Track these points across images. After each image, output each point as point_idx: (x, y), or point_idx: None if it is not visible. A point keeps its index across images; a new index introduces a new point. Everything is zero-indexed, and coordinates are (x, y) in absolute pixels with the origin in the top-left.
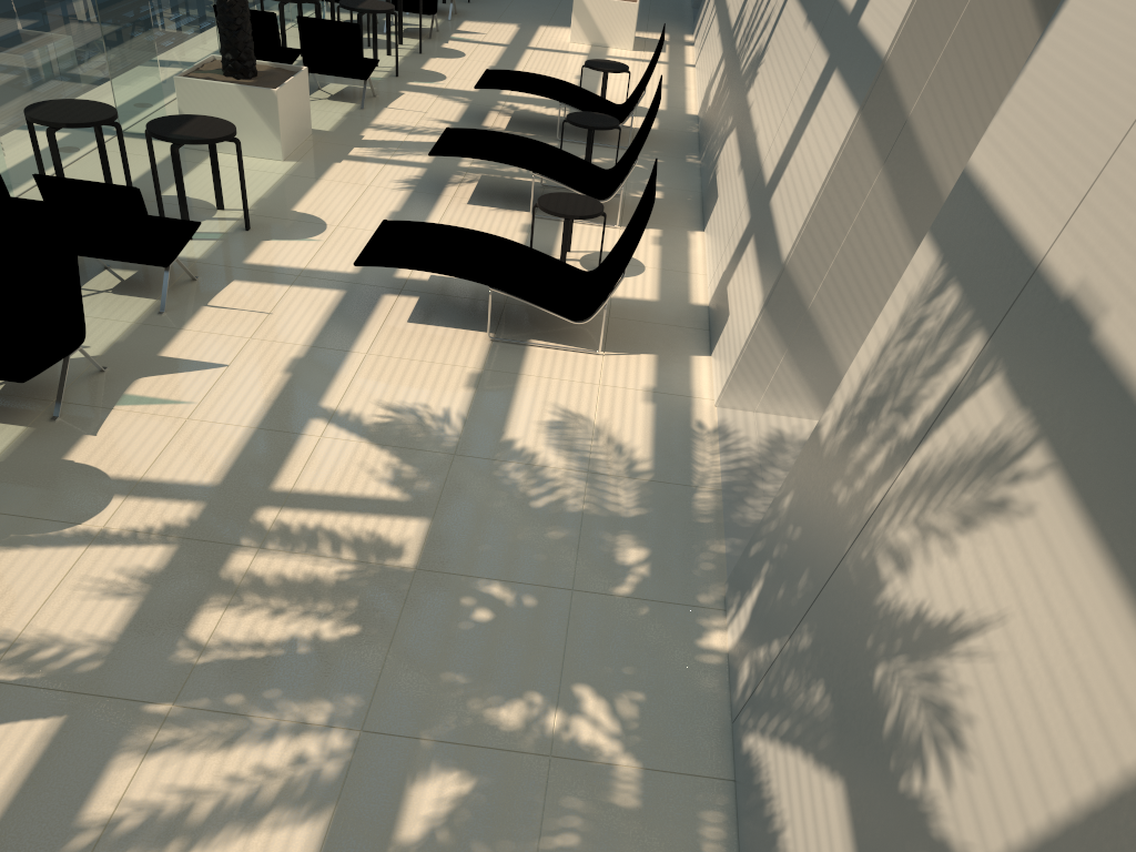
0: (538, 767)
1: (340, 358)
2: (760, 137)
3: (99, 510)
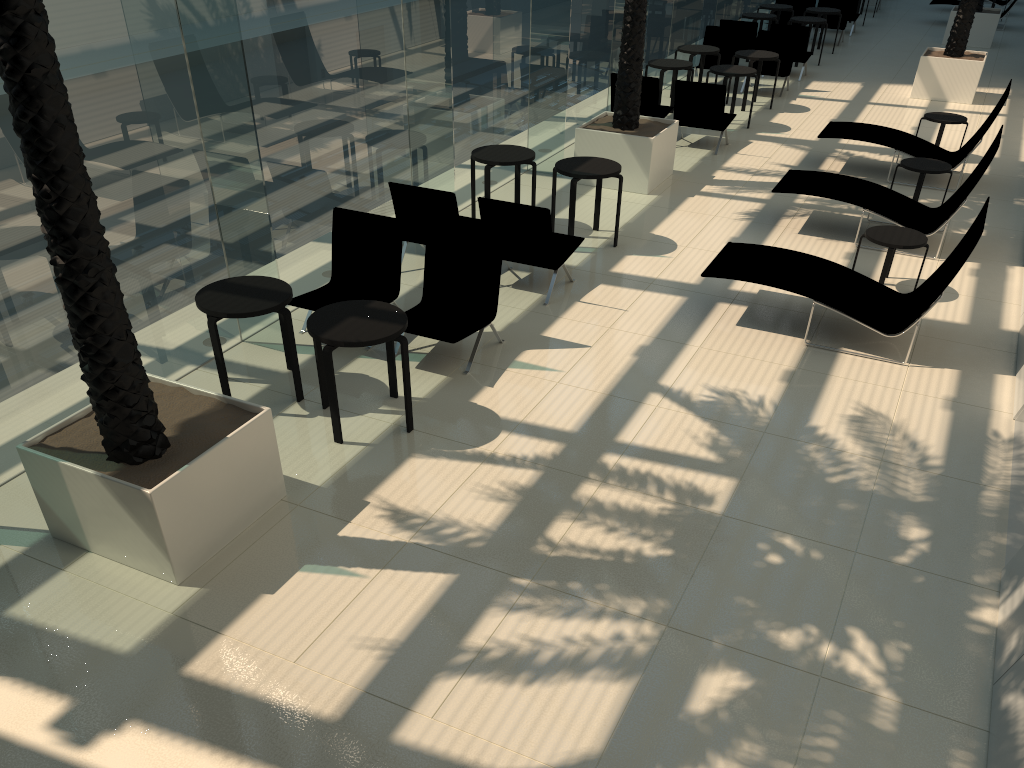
0: (808, 682)
1: (677, 349)
2: None
3: (490, 439)
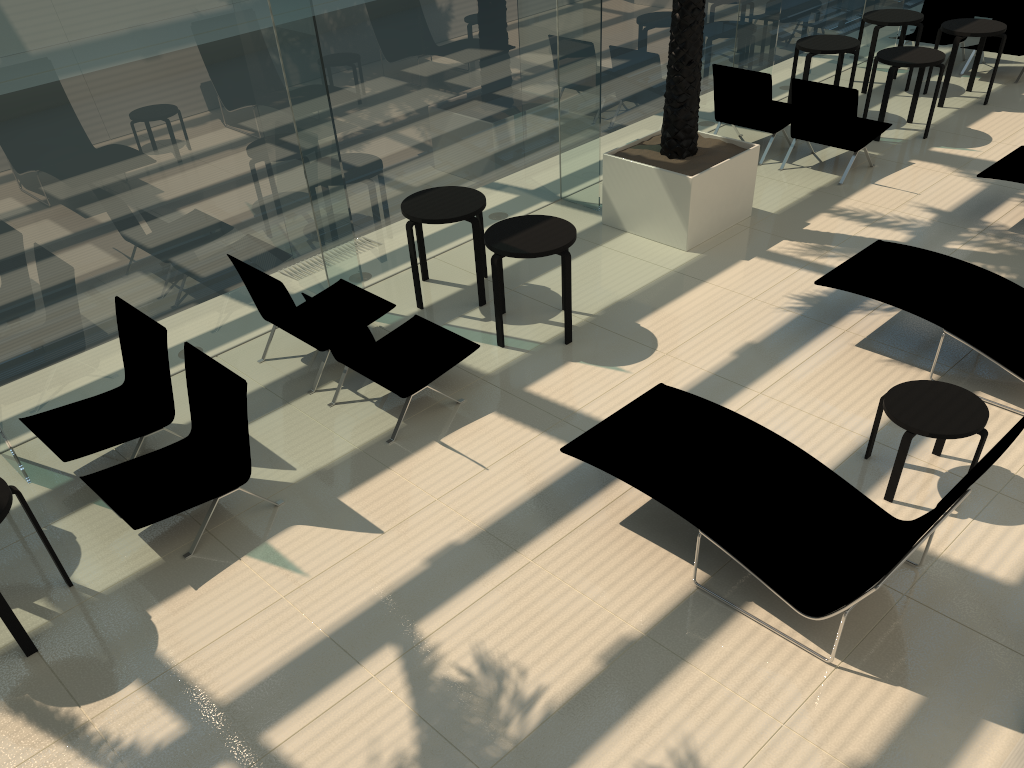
0: None
1: (496, 559)
2: None
3: (107, 694)
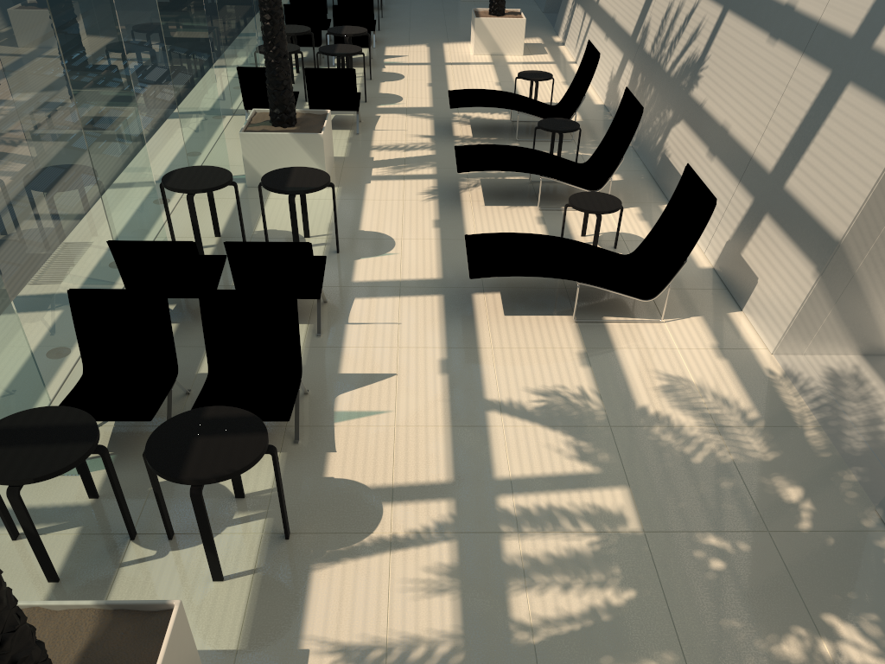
0: None
1: (475, 355)
2: (735, 130)
3: (379, 518)
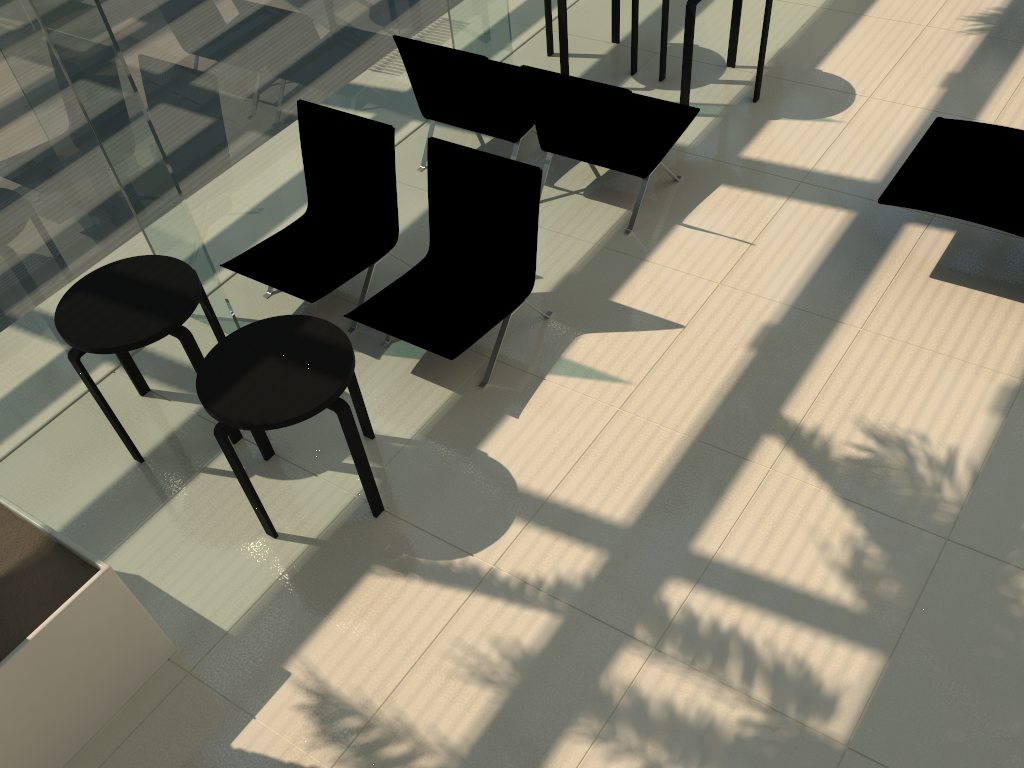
0: None
1: (823, 333)
2: None
3: (494, 538)
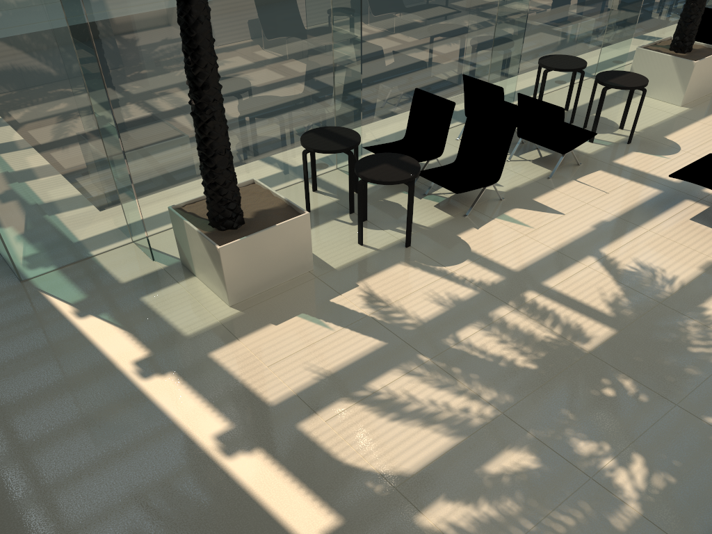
0: (579, 479)
1: (629, 228)
2: None
3: (456, 263)
